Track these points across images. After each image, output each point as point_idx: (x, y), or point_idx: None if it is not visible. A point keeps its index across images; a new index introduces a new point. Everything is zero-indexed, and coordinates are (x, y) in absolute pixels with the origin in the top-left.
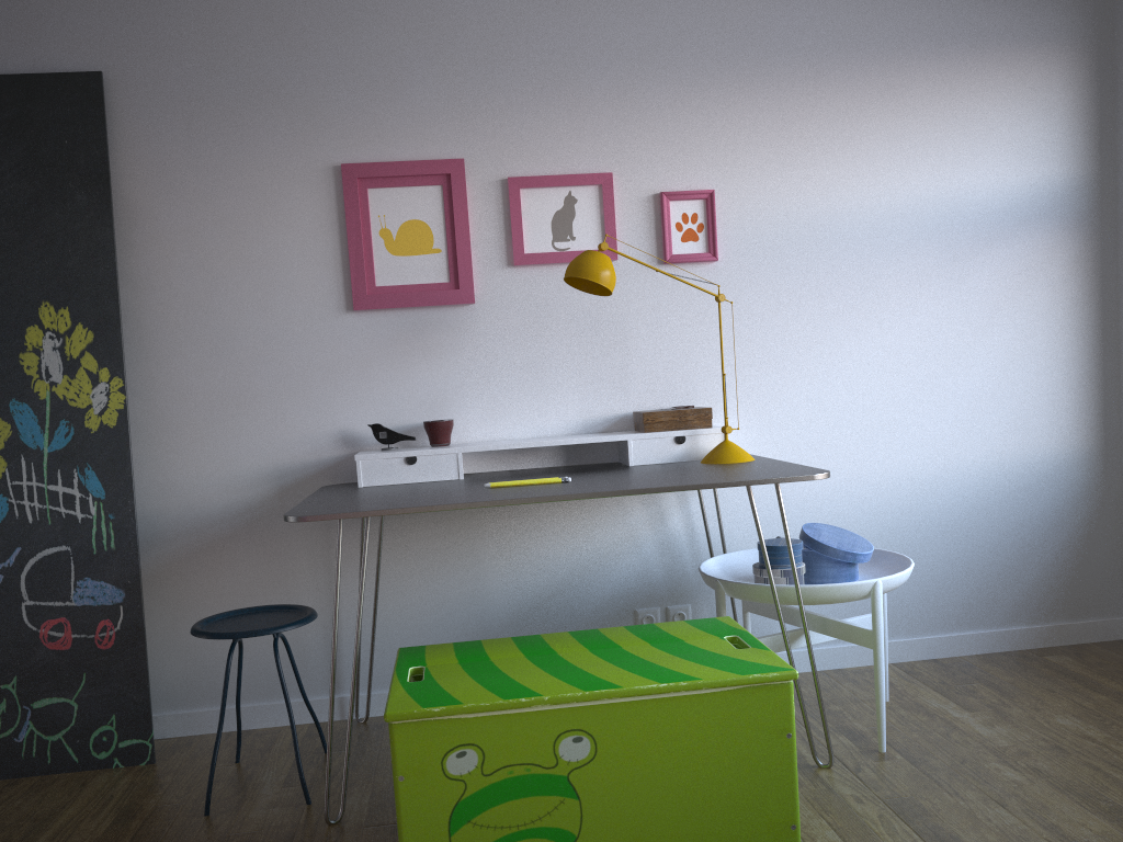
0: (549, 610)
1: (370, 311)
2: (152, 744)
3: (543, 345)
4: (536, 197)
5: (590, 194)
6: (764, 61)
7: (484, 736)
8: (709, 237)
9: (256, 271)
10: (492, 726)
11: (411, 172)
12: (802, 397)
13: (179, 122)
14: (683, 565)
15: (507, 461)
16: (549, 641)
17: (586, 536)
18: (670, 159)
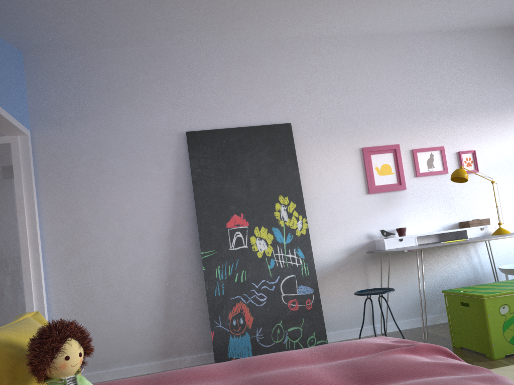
0: (438, 291)
1: (373, 194)
2: (327, 342)
3: (427, 202)
4: (421, 155)
5: (437, 153)
6: (484, 110)
7: (509, 301)
8: (475, 164)
9: (338, 182)
10: (511, 298)
11: (384, 149)
12: (509, 215)
13: (312, 137)
14: (479, 273)
15: (420, 240)
16: (490, 284)
17: (447, 265)
18: (460, 141)
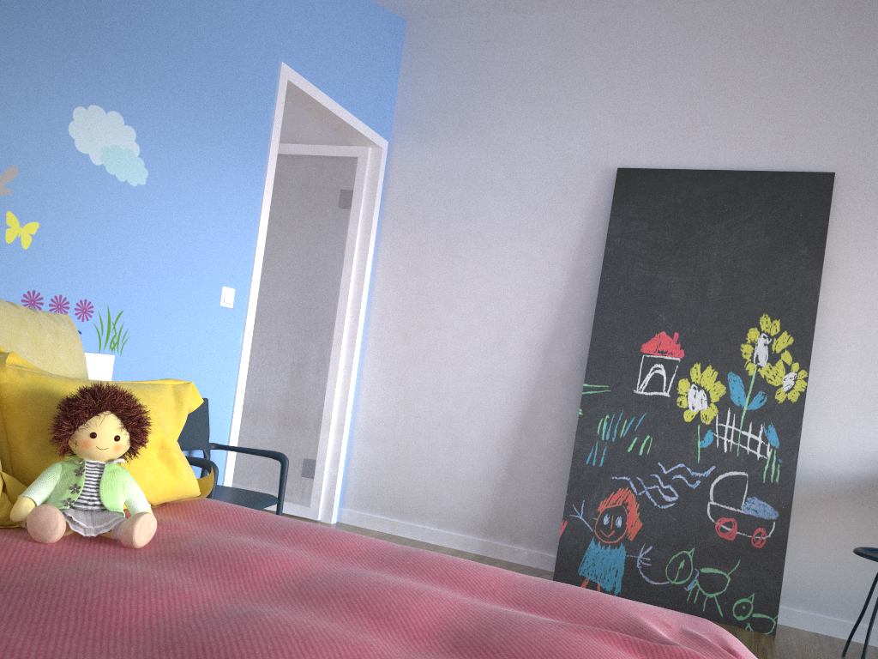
0: None
1: None
2: (776, 622)
3: None
4: None
5: None
6: None
7: None
8: None
9: None
10: None
11: None
12: None
13: None
14: None
15: None
16: None
17: None
18: None
